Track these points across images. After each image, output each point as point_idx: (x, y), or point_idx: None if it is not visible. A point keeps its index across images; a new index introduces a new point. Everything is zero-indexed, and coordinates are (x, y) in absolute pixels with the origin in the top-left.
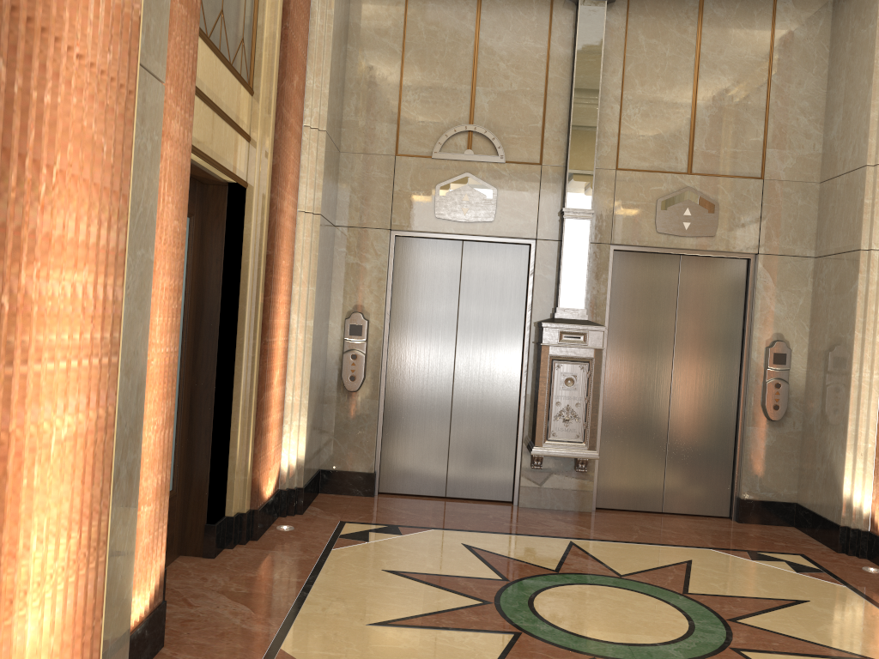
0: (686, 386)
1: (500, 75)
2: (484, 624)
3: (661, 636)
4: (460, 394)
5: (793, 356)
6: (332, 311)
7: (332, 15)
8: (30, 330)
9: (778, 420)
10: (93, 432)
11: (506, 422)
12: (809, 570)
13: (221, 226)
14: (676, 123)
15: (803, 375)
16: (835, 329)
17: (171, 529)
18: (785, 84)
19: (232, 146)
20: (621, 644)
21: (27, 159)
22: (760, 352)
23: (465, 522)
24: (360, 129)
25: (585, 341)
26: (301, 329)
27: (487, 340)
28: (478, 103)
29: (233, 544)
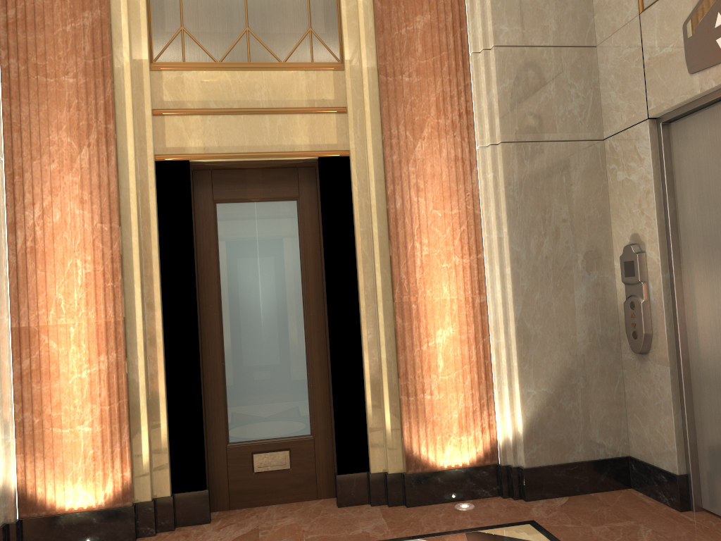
0: None
1: None
2: None
3: None
4: None
5: None
6: (614, 247)
7: None
8: None
9: None
10: None
11: None
12: None
13: (319, 199)
14: None
15: None
16: None
17: (306, 469)
18: None
19: (295, 129)
20: None
21: None
22: None
23: None
24: (606, 6)
25: None
26: (498, 279)
27: None
28: None
29: (373, 502)
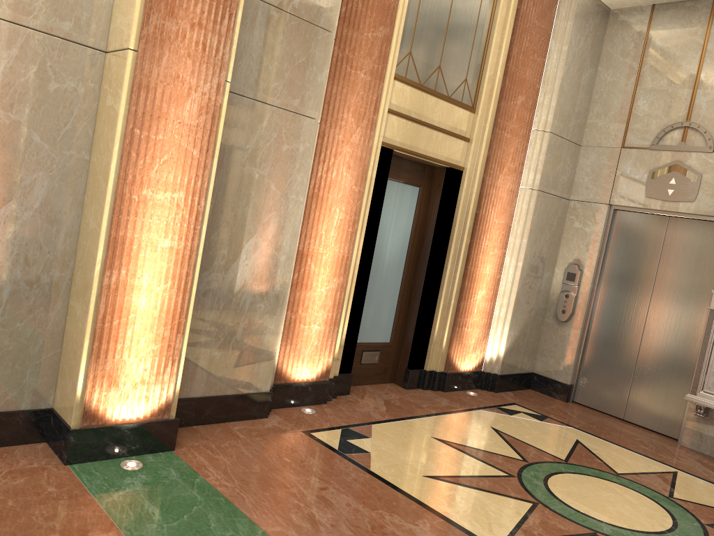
0: None
1: None
2: (500, 465)
3: (618, 522)
4: (647, 340)
5: None
6: (558, 261)
7: (565, 50)
8: (146, 208)
9: None
10: (182, 250)
11: (683, 372)
12: None
13: (439, 193)
14: None
15: None
16: None
17: (384, 364)
18: None
19: (445, 145)
20: (573, 509)
21: (147, 156)
22: None
23: (606, 434)
24: (597, 129)
25: None
26: (512, 267)
27: (678, 300)
28: (697, 103)
29: (425, 387)
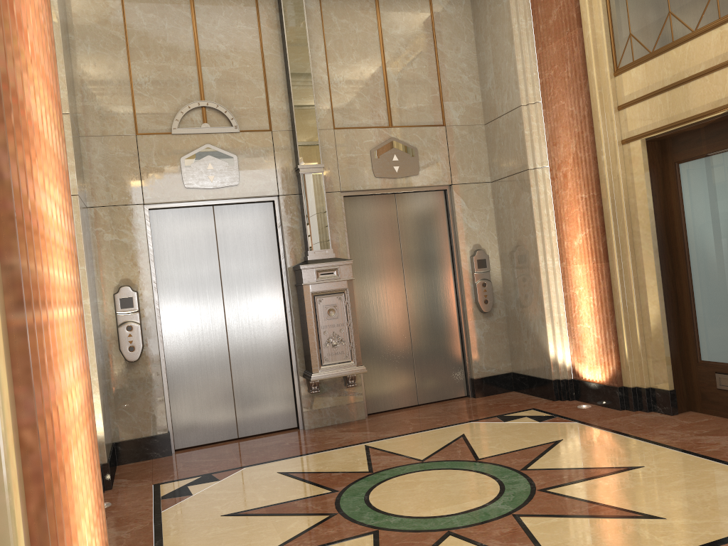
0: (418, 298)
1: (221, 55)
2: (343, 533)
3: (485, 497)
4: (235, 343)
5: (490, 260)
6: (99, 289)
7: (56, 1)
8: (47, 258)
9: (489, 311)
10: (85, 404)
11: (280, 359)
12: (546, 418)
13: None
14: (374, 86)
15: (499, 273)
16: (519, 233)
17: None
18: (447, 51)
19: None
20: (461, 514)
21: (14, 4)
22: (467, 261)
23: (269, 454)
24: (96, 113)
25: (339, 275)
26: None
27: (251, 290)
28: (206, 81)
29: None
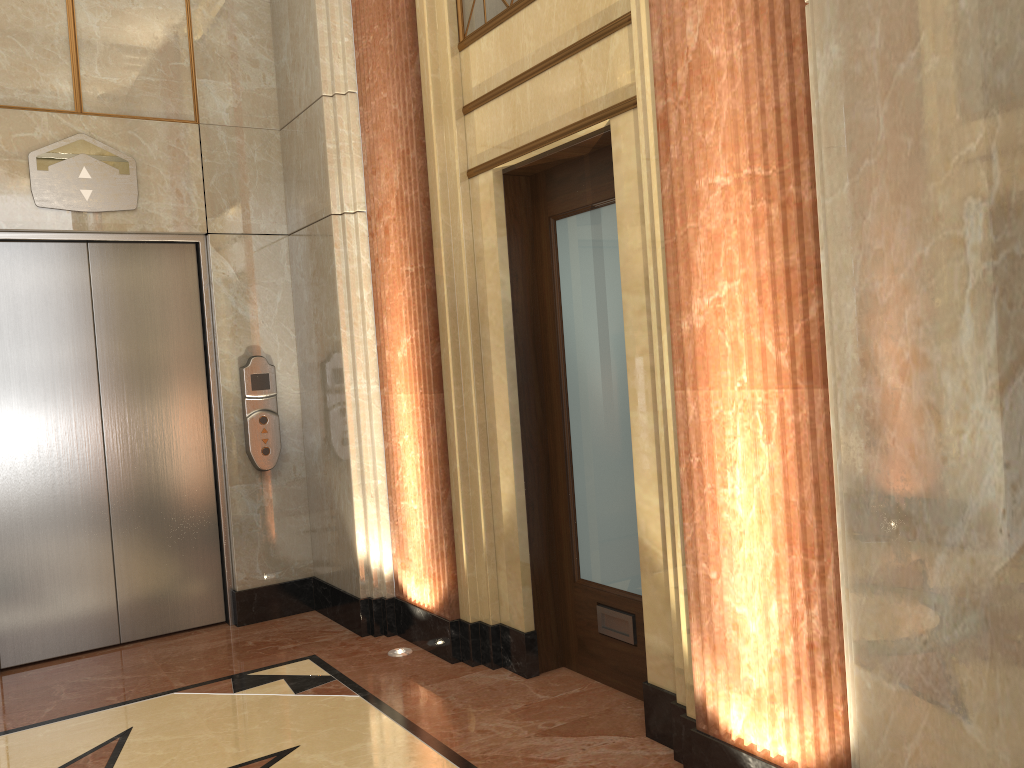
0: (130, 444)
1: None
2: None
3: None
4: None
5: (280, 375)
6: None
7: None
8: None
9: (272, 468)
10: None
11: None
12: (316, 682)
13: None
14: (45, 30)
15: (298, 400)
16: (321, 330)
17: None
18: None
19: None
20: None
21: None
22: (232, 376)
23: None
24: None
25: None
26: None
27: None
28: None
29: None
